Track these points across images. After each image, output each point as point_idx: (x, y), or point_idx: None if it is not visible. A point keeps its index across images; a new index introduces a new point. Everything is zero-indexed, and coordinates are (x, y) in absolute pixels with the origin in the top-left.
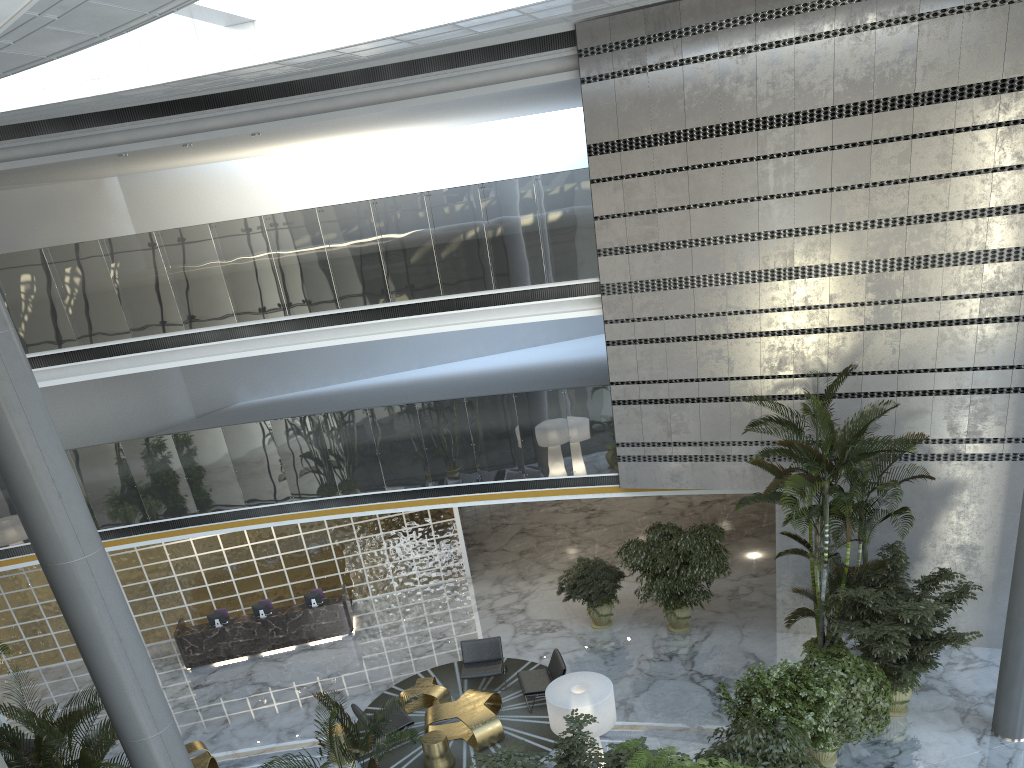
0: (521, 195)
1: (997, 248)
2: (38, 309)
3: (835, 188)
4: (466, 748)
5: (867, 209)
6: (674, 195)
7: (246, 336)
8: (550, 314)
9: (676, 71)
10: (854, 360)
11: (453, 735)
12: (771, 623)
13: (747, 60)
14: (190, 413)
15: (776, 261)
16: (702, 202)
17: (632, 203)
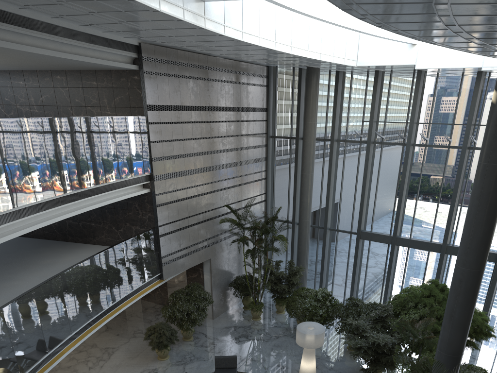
0: (124, 126)
1: (249, 159)
2: None
3: (219, 136)
4: None
5: (226, 145)
6: (178, 134)
7: None
8: (131, 193)
9: (177, 79)
10: (226, 200)
11: None
12: (205, 319)
13: (197, 82)
14: None
15: (207, 163)
16: (186, 138)
17: (164, 136)
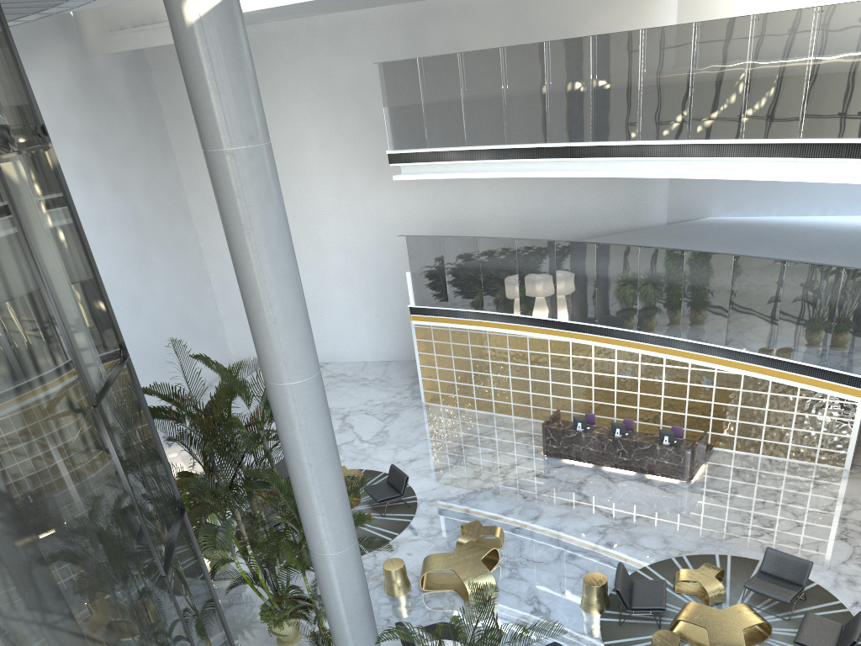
0: None
1: None
2: (526, 103)
3: None
4: None
5: None
6: None
7: (692, 156)
8: None
9: None
10: None
11: (698, 641)
12: None
13: None
14: (662, 219)
15: None
16: None
17: None
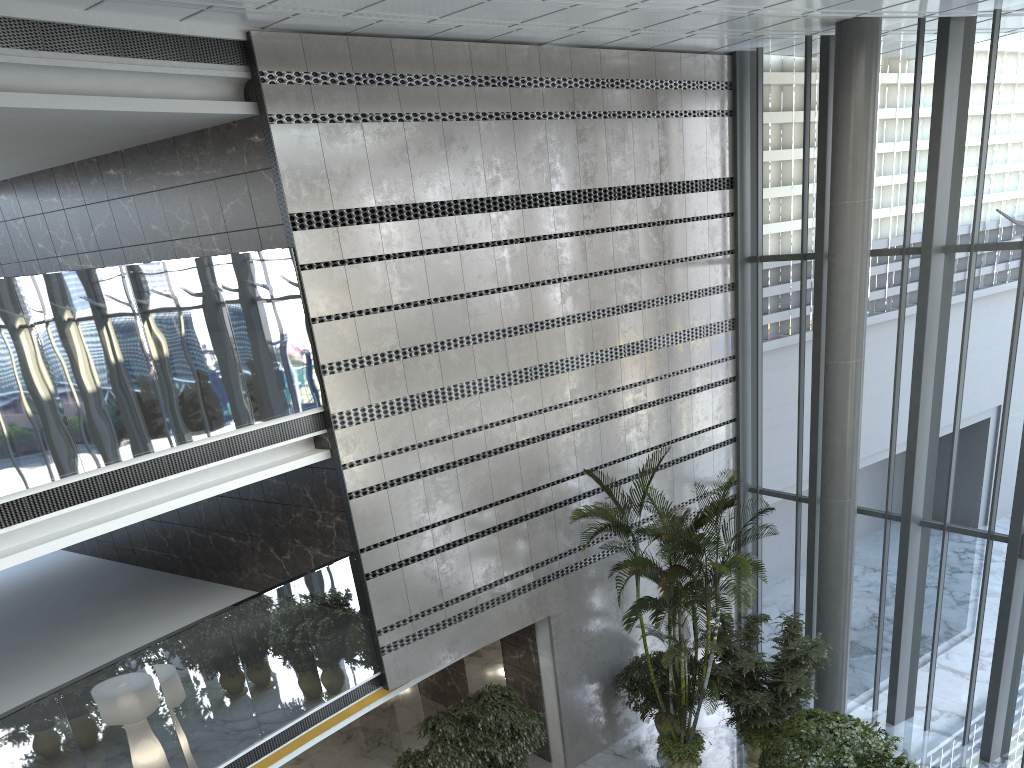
0: (201, 286)
1: (673, 332)
2: None
3: (562, 278)
4: None
5: (589, 300)
6: (412, 286)
7: None
8: (256, 472)
9: (397, 127)
10: (596, 454)
11: None
12: None
13: (471, 128)
14: None
15: (523, 360)
16: (444, 295)
17: (361, 298)
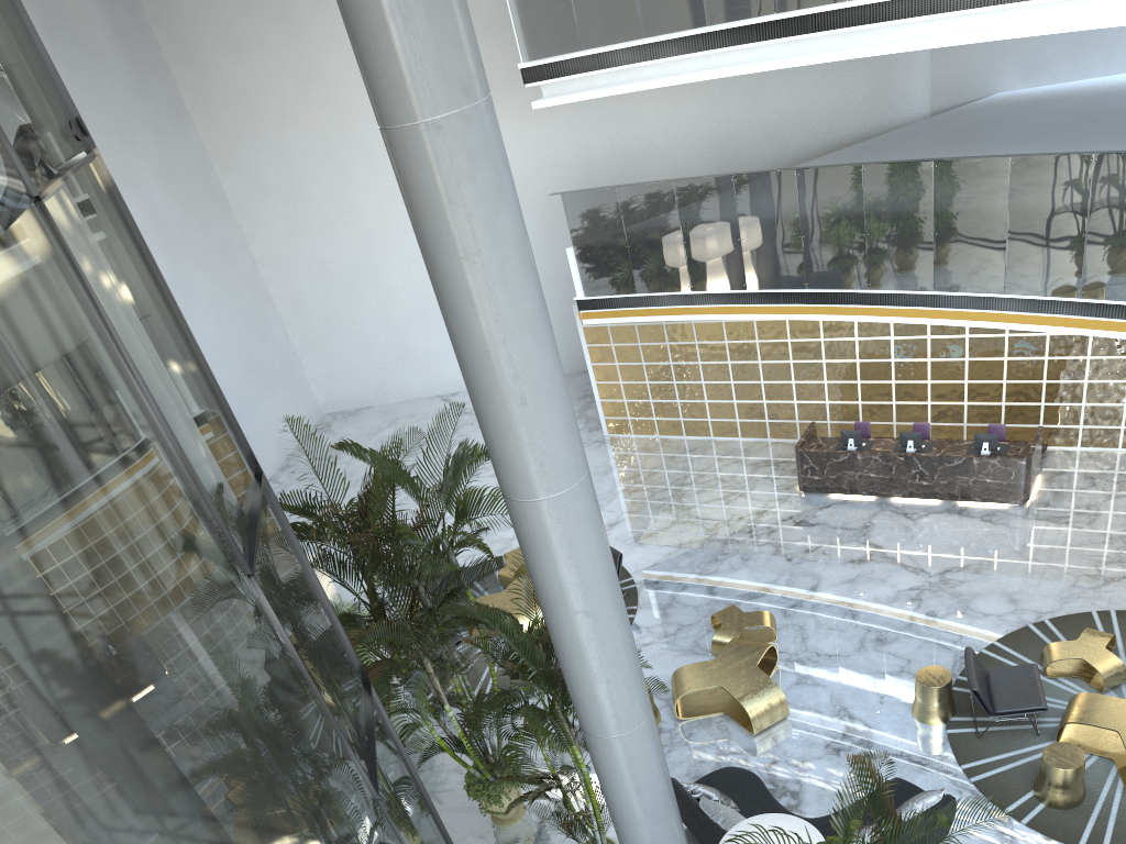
0: None
1: None
2: None
3: None
4: (1111, 781)
5: None
6: None
7: None
8: None
9: None
10: None
11: (1100, 748)
12: None
13: None
14: (923, 107)
15: None
16: None
17: None
